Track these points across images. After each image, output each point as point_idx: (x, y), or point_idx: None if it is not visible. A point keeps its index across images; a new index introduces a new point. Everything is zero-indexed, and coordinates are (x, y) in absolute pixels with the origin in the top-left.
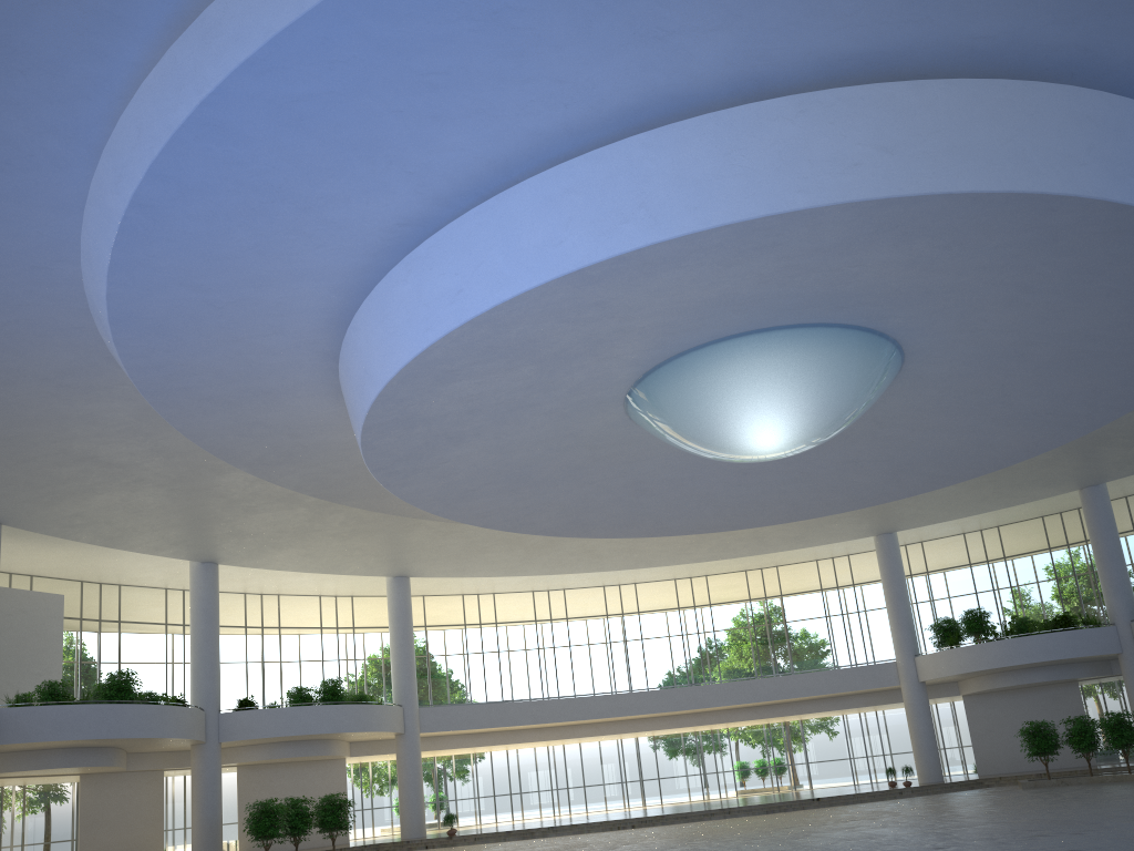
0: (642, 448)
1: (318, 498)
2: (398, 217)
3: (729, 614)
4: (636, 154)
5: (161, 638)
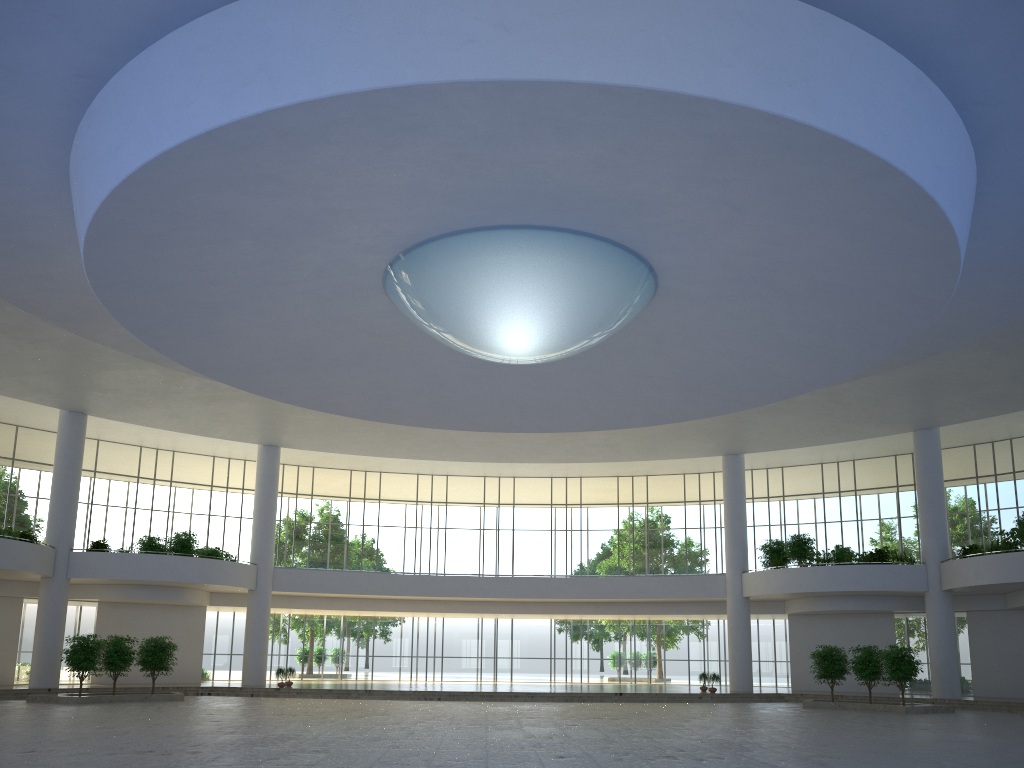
0: (426, 341)
1: (142, 359)
2: (70, 67)
3: (626, 516)
4: (261, 13)
5: (97, 481)
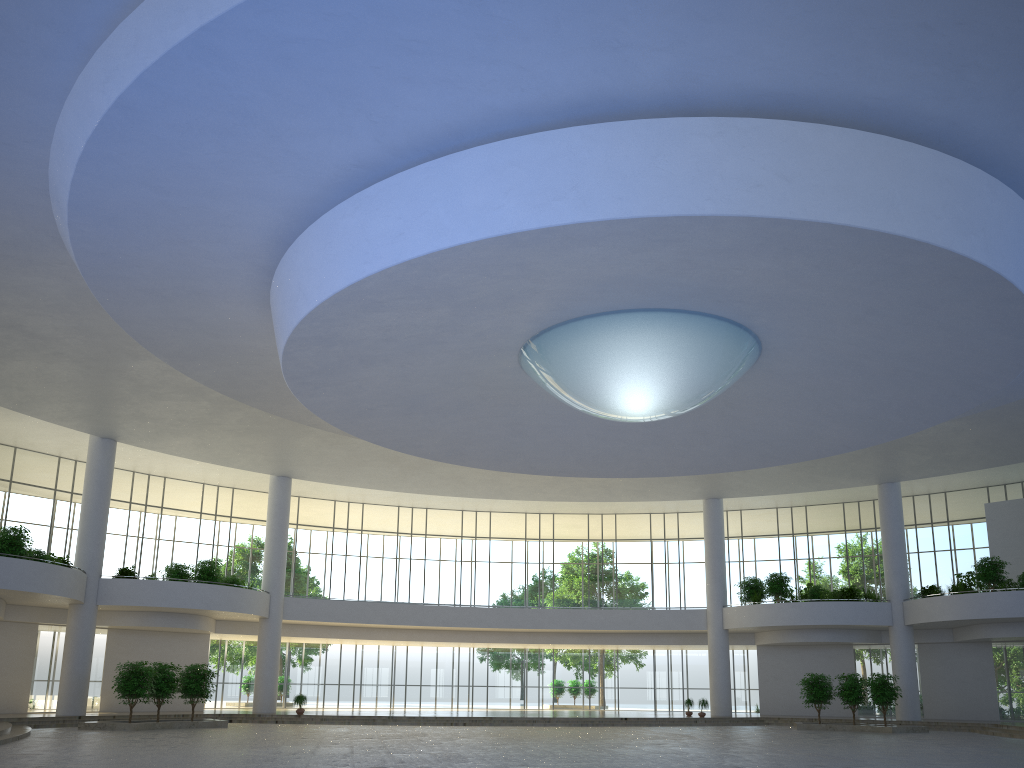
0: (526, 394)
1: (225, 395)
2: (354, 159)
3: (565, 550)
4: (575, 143)
5: (41, 502)
